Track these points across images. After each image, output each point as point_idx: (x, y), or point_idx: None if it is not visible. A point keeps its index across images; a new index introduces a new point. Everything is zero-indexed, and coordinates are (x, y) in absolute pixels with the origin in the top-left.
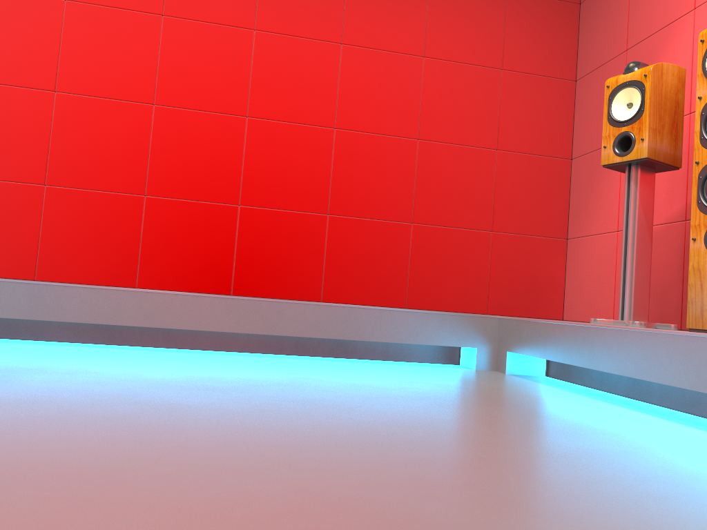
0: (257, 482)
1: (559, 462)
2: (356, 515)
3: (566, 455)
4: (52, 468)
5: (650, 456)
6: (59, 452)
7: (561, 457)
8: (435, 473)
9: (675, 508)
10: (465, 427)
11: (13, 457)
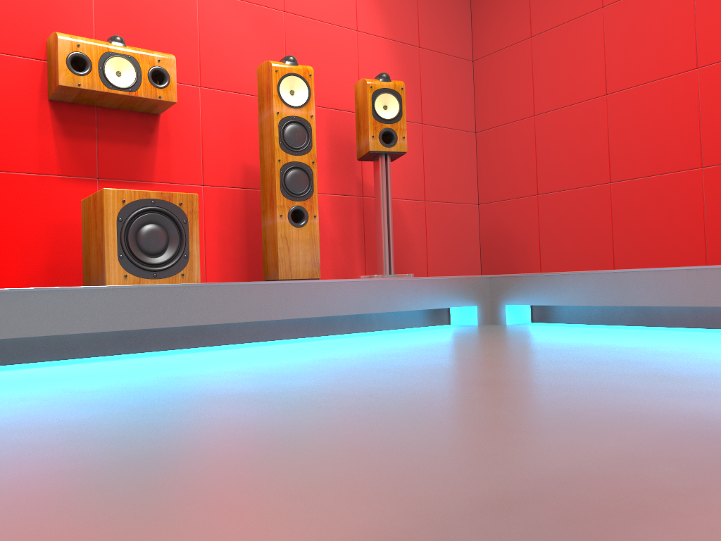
0: (371, 395)
1: (196, 377)
2: (384, 382)
3: (170, 377)
4: (453, 420)
5: (142, 371)
6: (418, 431)
7: (177, 378)
8: (274, 384)
9: (271, 365)
10: (85, 395)
11: (458, 433)
